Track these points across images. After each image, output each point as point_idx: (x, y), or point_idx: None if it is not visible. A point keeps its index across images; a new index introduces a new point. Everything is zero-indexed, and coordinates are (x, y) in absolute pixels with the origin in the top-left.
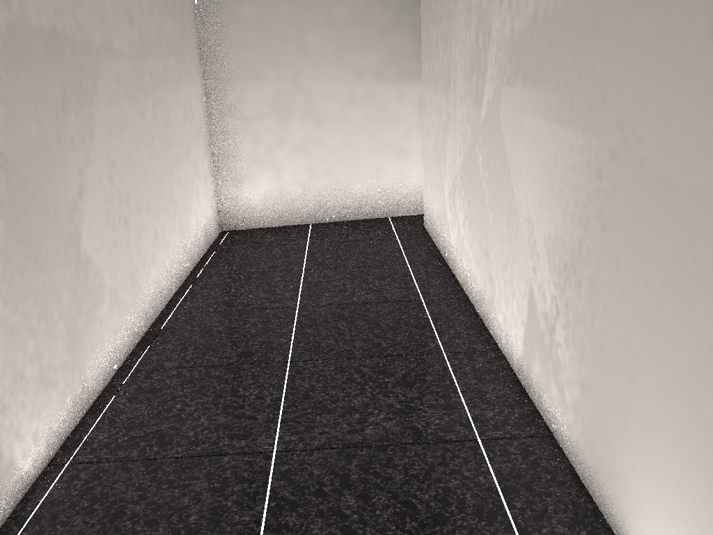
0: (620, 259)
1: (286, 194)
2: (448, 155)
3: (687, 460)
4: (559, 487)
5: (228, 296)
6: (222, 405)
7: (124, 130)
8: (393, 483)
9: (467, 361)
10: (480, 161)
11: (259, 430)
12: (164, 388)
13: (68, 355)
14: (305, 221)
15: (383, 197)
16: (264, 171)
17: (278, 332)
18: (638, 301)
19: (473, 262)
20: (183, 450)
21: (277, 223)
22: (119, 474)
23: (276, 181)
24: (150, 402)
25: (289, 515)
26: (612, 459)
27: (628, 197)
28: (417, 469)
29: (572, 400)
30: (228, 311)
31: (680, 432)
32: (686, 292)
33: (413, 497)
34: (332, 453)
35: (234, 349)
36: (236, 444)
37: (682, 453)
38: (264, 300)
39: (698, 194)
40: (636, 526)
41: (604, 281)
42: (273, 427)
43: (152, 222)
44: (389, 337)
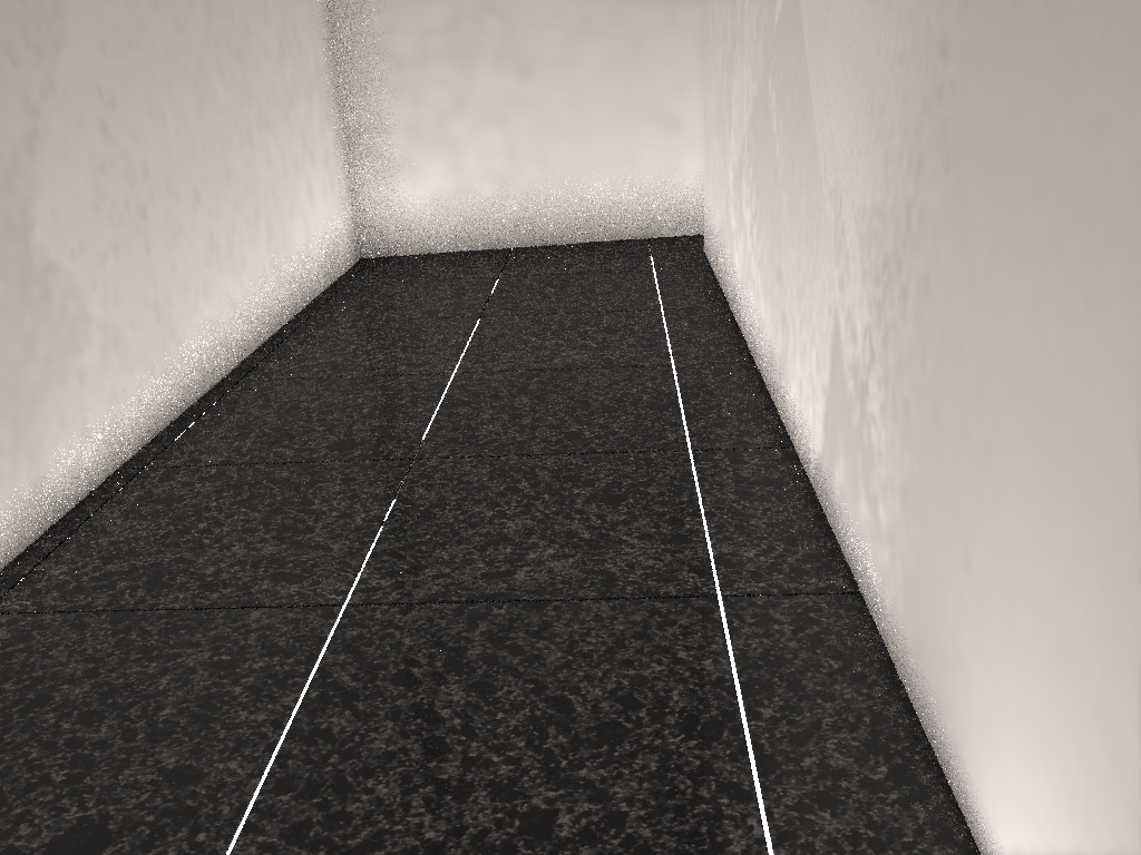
0: (972, 219)
1: (470, 195)
2: (733, 112)
3: (1070, 624)
4: (852, 684)
5: (341, 355)
6: (277, 526)
7: (139, 49)
8: (543, 665)
9: (729, 464)
10: (773, 103)
11: (328, 569)
12: (188, 496)
13: (2, 429)
14: (503, 244)
15: (637, 203)
16: (433, 156)
17: (408, 412)
18: (999, 301)
19: (762, 297)
20: (187, 597)
21: (455, 247)
22: (64, 634)
23: (452, 173)
24: (156, 518)
25: (338, 714)
26: (945, 630)
27: (989, 80)
28: (592, 644)
29: (889, 522)
30: (333, 379)
31: (1060, 566)
32: (1084, 256)
33: (572, 691)
34: (445, 611)
35: (326, 437)
36: (281, 591)
37: (1061, 608)
38: (401, 362)
39: (1118, 18)
40: (979, 761)
41: (944, 273)
42: (355, 564)
43: (205, 222)
44: (599, 423)
